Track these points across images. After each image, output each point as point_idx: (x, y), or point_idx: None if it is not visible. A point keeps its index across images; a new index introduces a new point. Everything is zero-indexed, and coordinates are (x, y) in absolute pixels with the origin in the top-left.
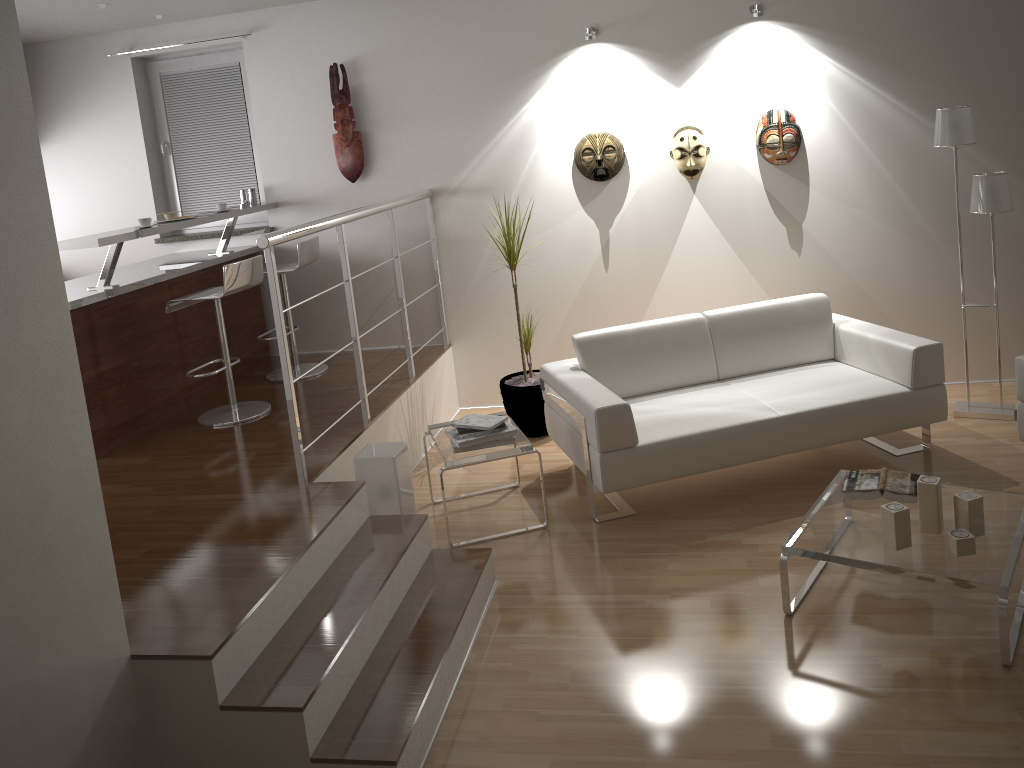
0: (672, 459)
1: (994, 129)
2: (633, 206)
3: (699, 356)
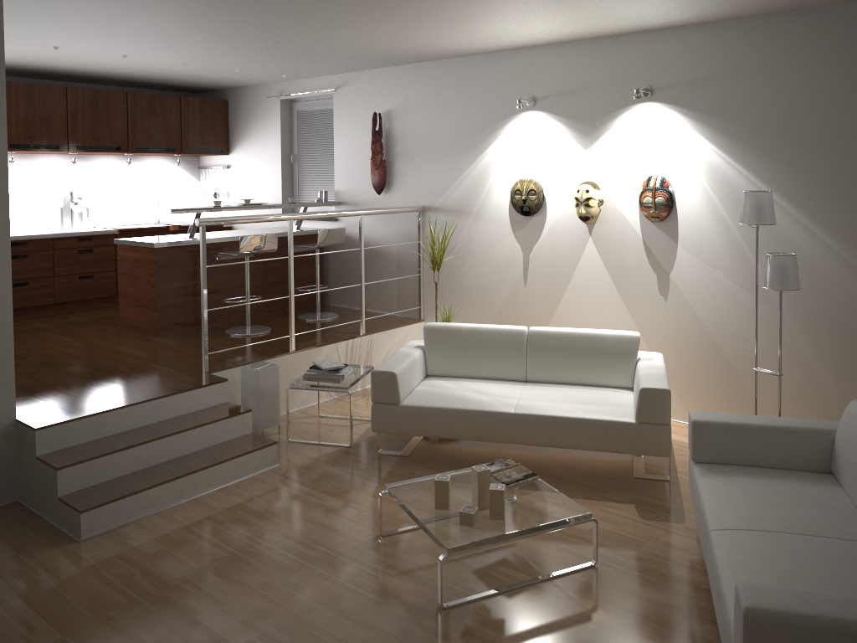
0: (422, 421)
1: (844, 215)
2: (547, 239)
3: (512, 359)
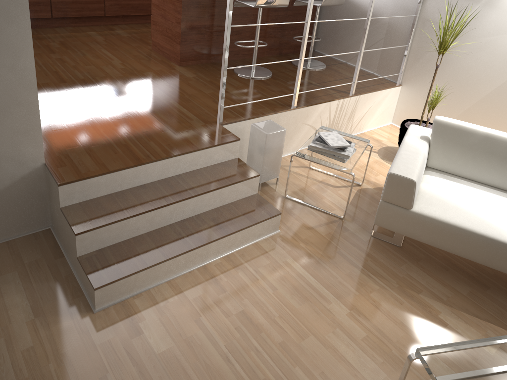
0: (432, 232)
1: None
2: None
3: None
